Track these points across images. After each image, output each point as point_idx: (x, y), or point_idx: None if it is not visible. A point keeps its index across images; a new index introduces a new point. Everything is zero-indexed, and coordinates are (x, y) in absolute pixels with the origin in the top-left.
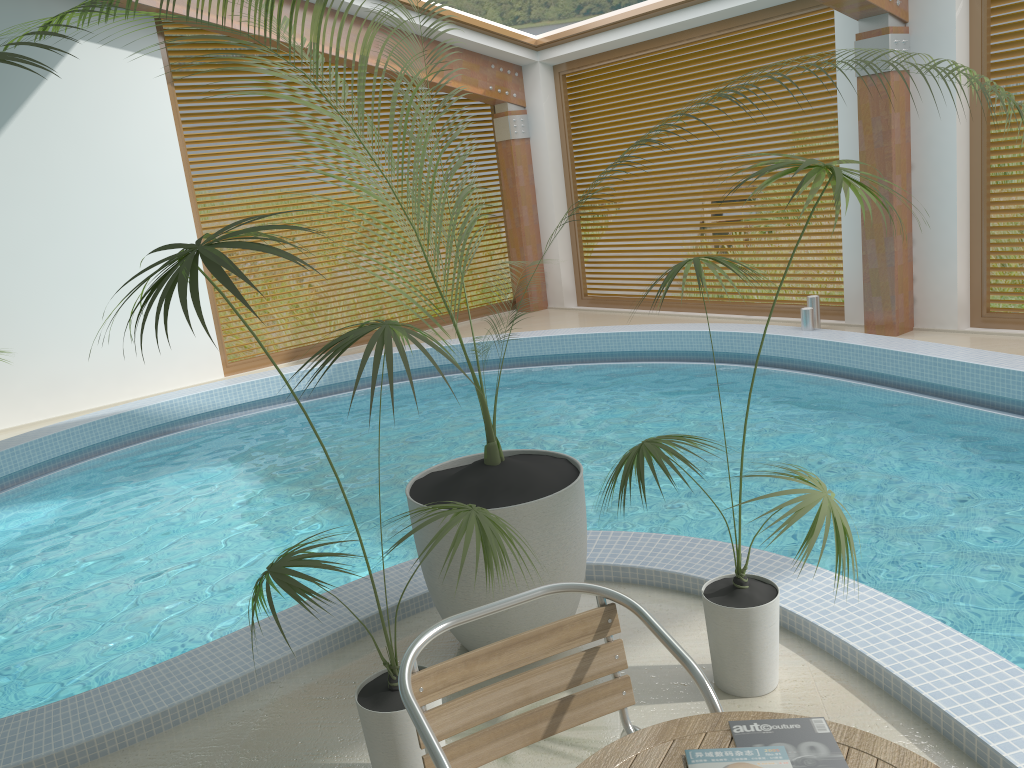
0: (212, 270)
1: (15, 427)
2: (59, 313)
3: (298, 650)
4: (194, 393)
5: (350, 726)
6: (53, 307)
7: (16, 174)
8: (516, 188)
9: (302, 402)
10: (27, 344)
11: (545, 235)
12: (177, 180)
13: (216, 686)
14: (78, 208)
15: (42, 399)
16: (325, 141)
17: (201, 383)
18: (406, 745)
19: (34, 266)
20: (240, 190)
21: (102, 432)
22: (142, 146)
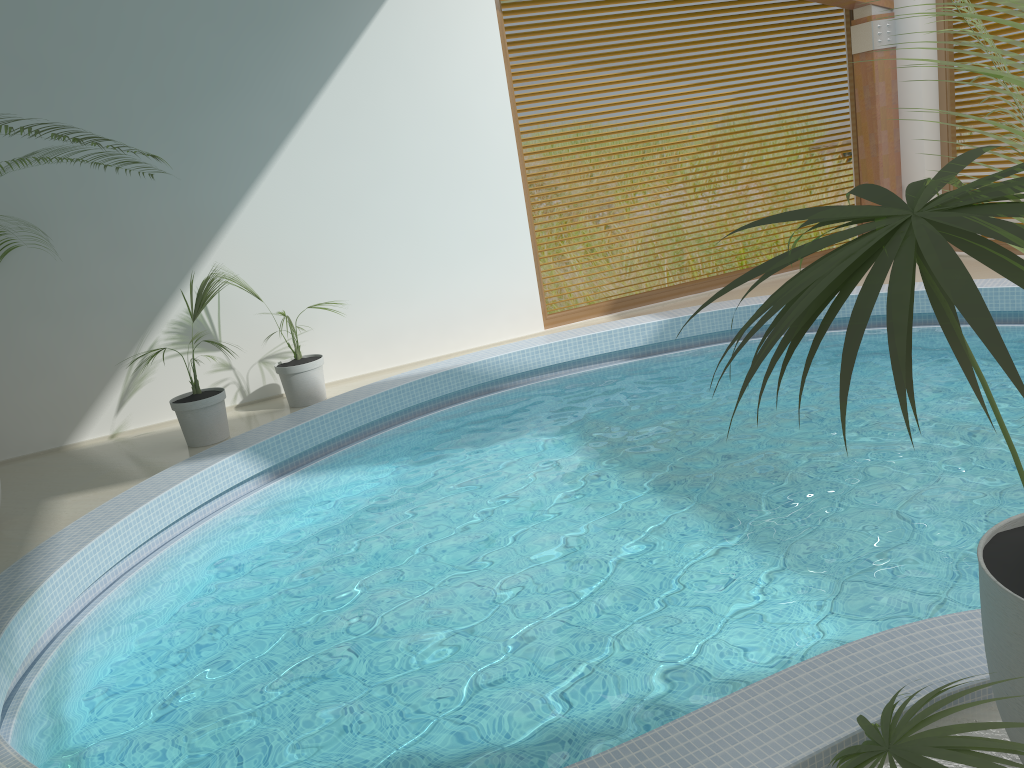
0: (997, 266)
1: (345, 379)
2: (387, 262)
3: None
4: (519, 349)
5: None
6: (381, 256)
7: (349, 116)
8: (875, 109)
9: (630, 361)
10: (357, 295)
11: (908, 165)
12: (503, 116)
13: None
14: (406, 150)
15: (370, 351)
16: (628, 69)
17: (521, 337)
18: None
19: (364, 213)
20: (563, 125)
21: (430, 390)
22: (469, 80)
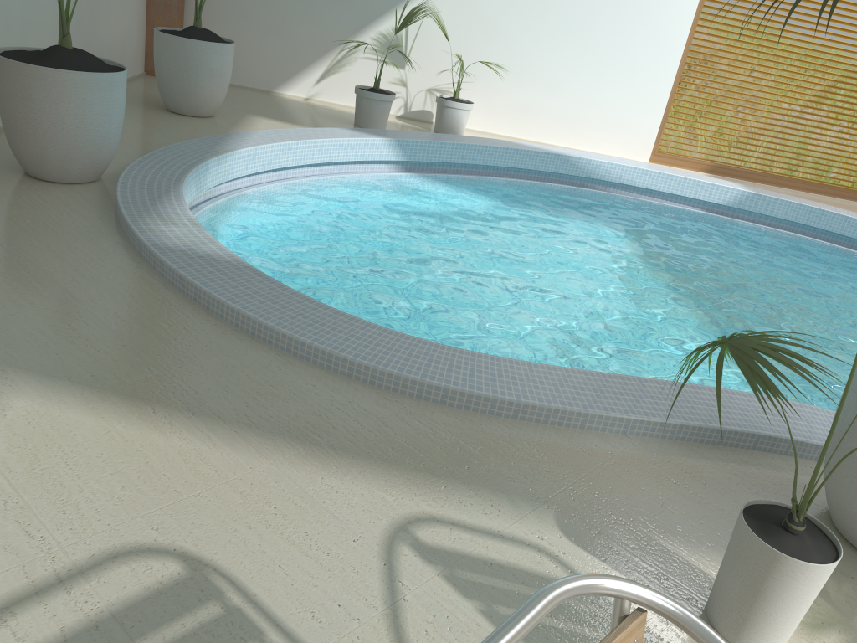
0: None
1: (481, 132)
2: (552, 54)
3: (662, 422)
4: (621, 164)
5: (691, 522)
6: (550, 47)
7: None
8: None
9: (703, 212)
10: (519, 70)
11: None
12: None
13: (582, 411)
14: None
15: (508, 118)
16: None
17: (627, 159)
18: (773, 591)
19: (553, 7)
20: None
21: (540, 163)
22: None
